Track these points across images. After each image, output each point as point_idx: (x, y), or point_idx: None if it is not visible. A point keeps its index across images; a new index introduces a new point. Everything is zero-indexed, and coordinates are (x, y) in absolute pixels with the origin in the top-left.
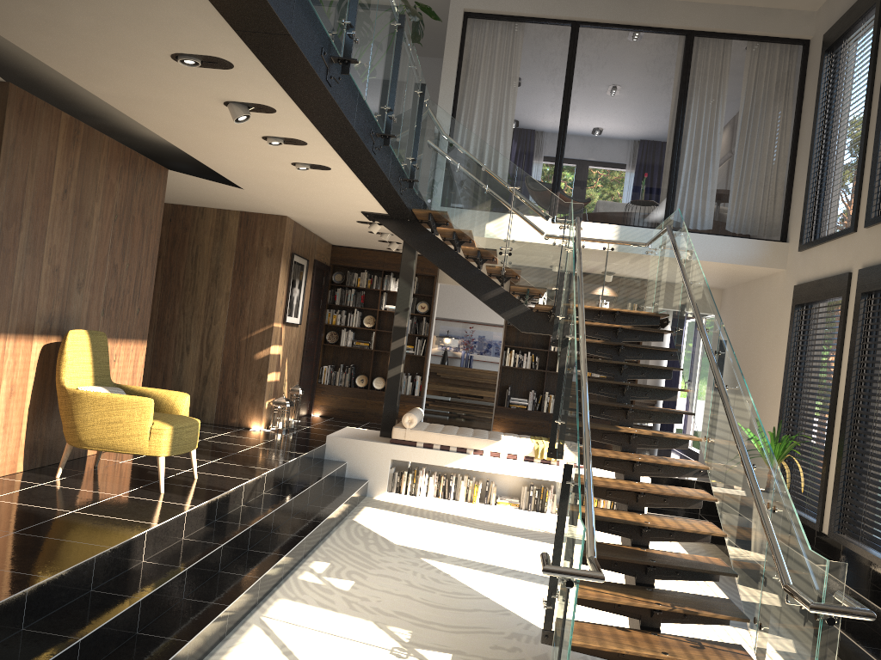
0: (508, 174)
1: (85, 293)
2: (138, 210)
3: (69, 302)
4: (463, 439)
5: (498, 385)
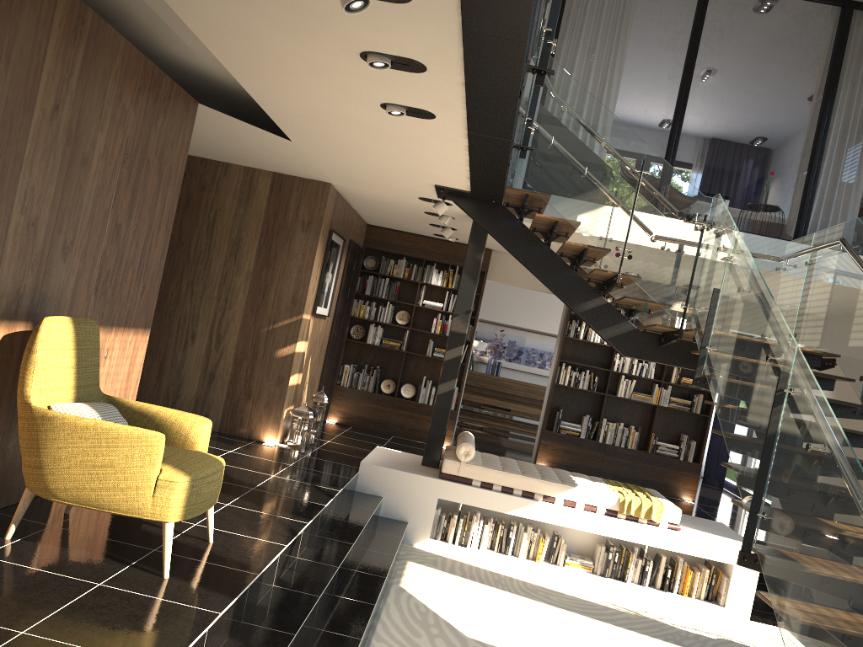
0: (634, 153)
1: (73, 261)
2: (155, 151)
3: (48, 274)
4: (531, 481)
5: (548, 406)
